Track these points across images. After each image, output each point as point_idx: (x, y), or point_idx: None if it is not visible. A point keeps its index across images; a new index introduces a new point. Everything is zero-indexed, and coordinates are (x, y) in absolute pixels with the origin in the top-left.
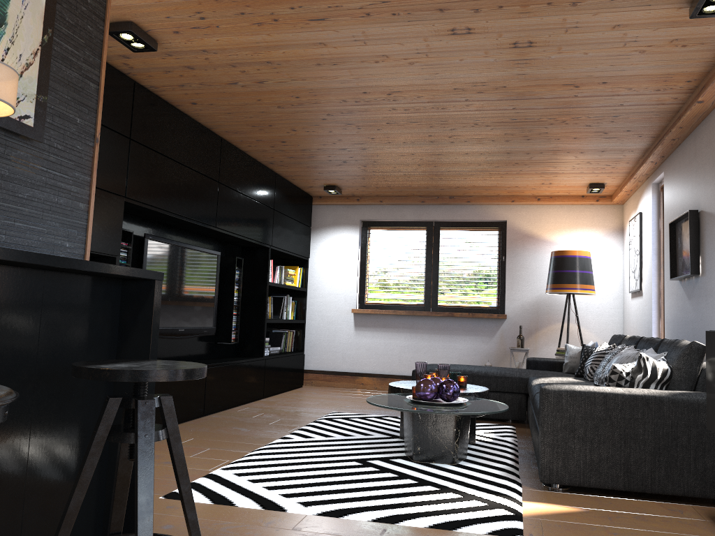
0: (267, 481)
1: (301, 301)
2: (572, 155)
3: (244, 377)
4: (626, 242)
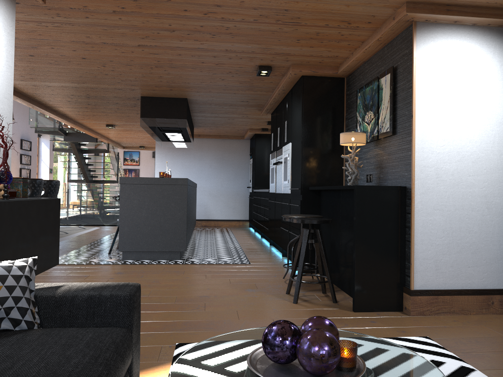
0: None
1: None
2: None
3: None
4: None
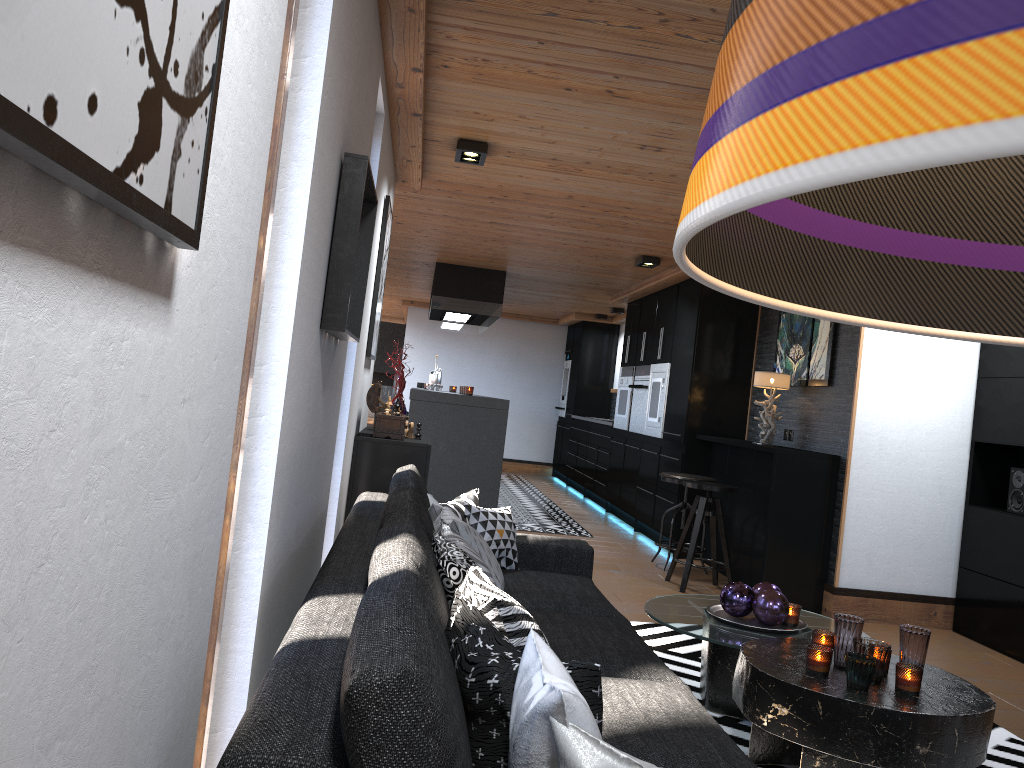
0: None
1: None
2: None
3: None
4: None
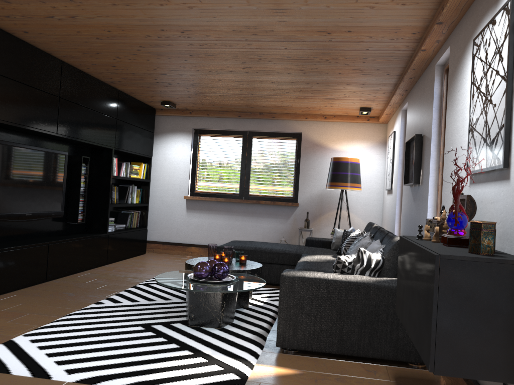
0: (53, 348)
1: (146, 189)
2: (341, 86)
3: (87, 249)
4: (387, 152)
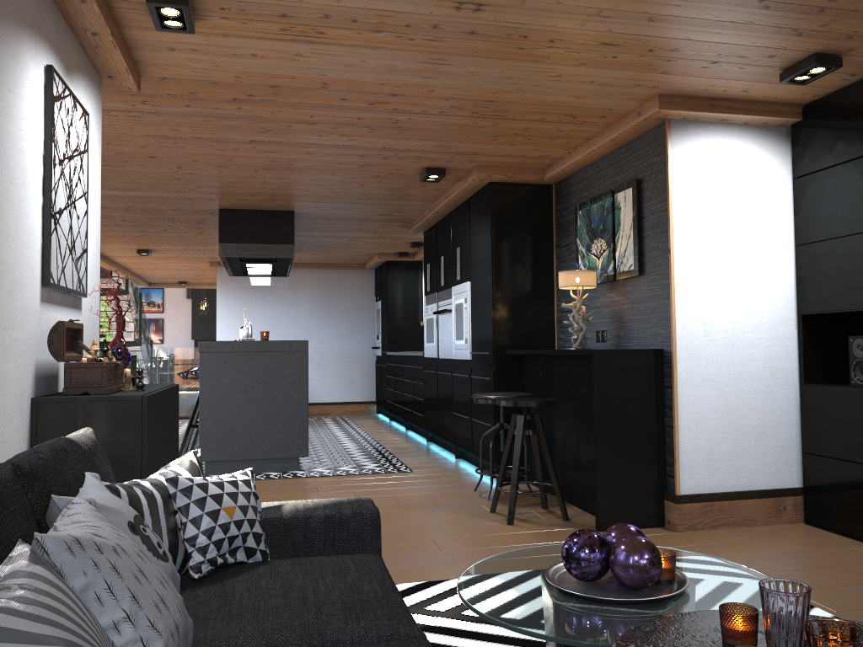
0: None
1: None
2: None
3: None
4: None
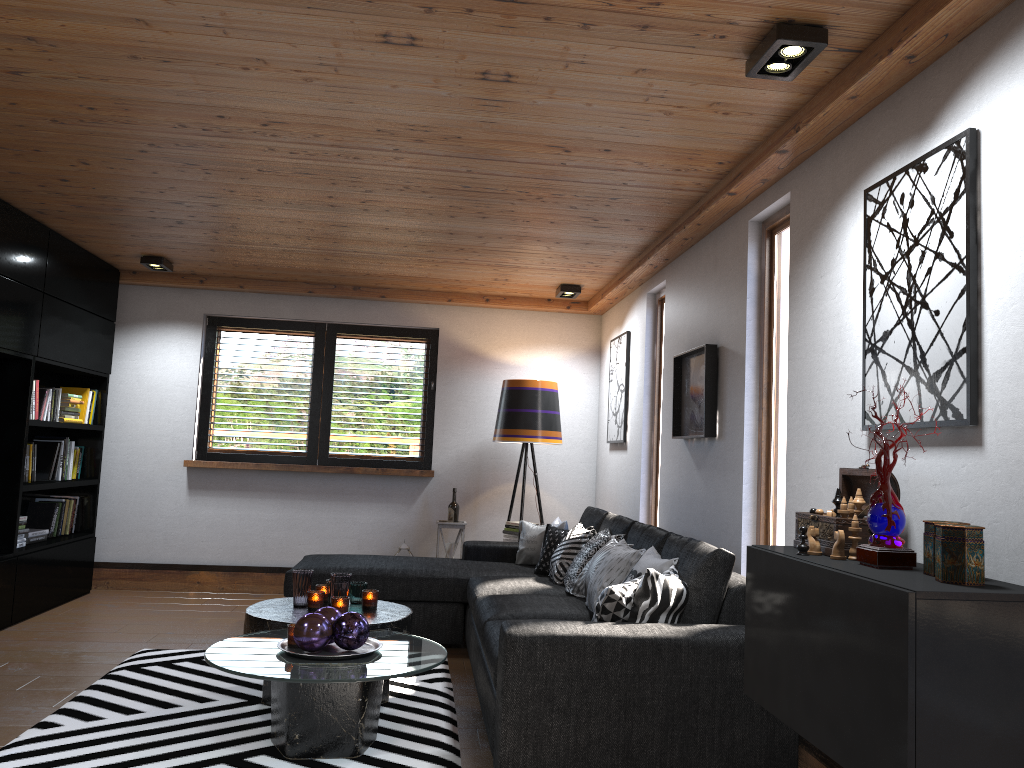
0: None
1: (94, 448)
2: (544, 245)
3: None
4: (605, 369)
